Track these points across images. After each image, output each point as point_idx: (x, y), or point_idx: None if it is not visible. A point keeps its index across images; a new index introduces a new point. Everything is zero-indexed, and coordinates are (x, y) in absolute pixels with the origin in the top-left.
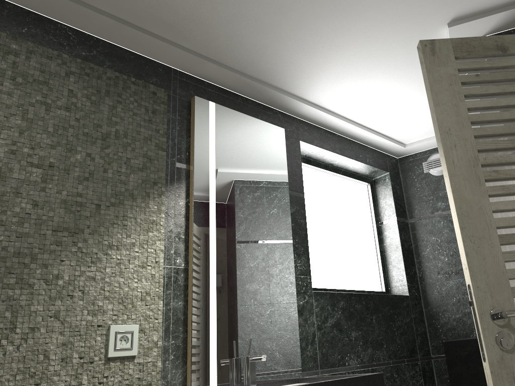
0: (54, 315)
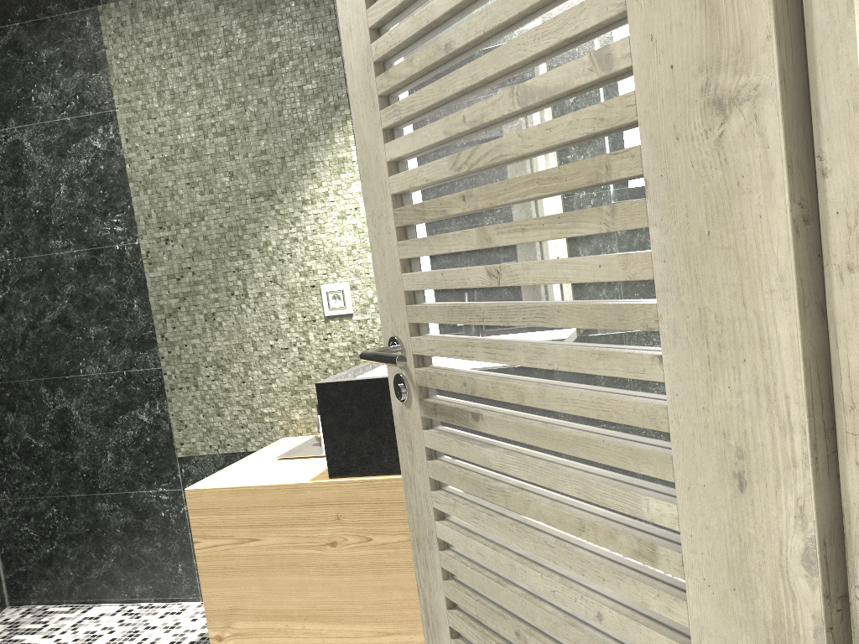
0: (273, 280)
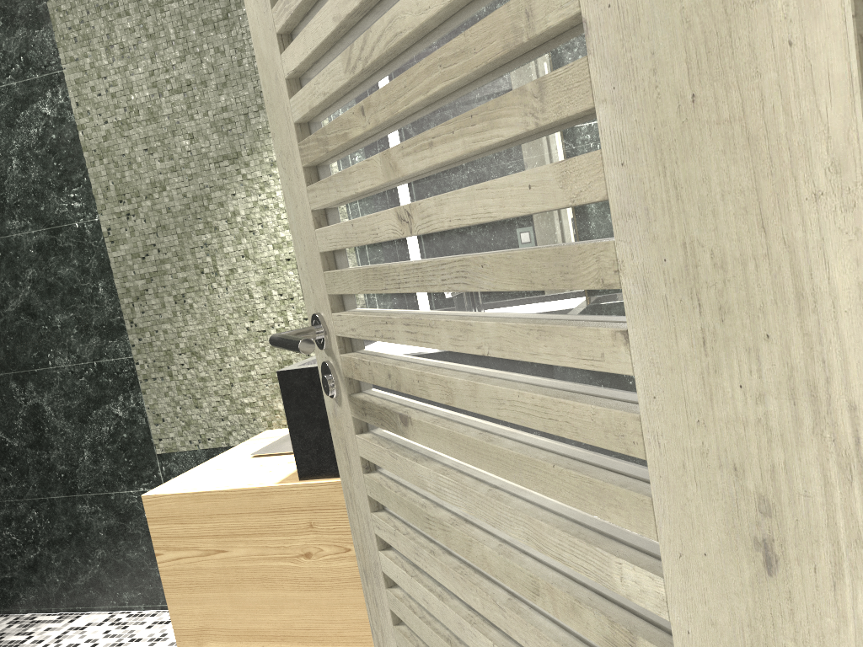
0: (244, 255)
